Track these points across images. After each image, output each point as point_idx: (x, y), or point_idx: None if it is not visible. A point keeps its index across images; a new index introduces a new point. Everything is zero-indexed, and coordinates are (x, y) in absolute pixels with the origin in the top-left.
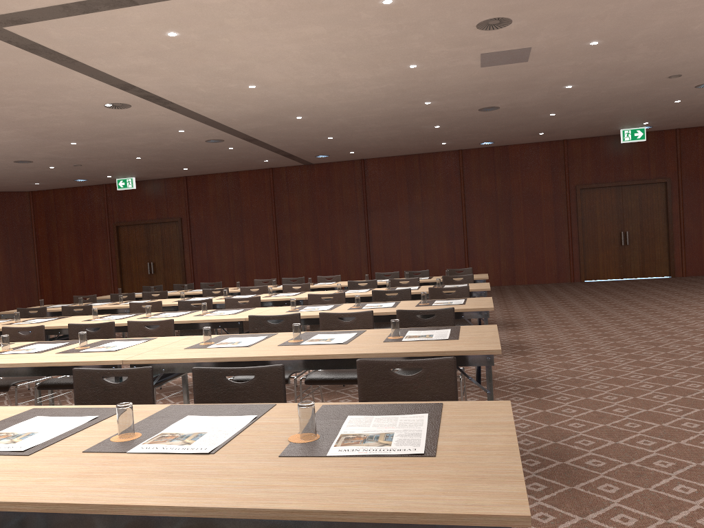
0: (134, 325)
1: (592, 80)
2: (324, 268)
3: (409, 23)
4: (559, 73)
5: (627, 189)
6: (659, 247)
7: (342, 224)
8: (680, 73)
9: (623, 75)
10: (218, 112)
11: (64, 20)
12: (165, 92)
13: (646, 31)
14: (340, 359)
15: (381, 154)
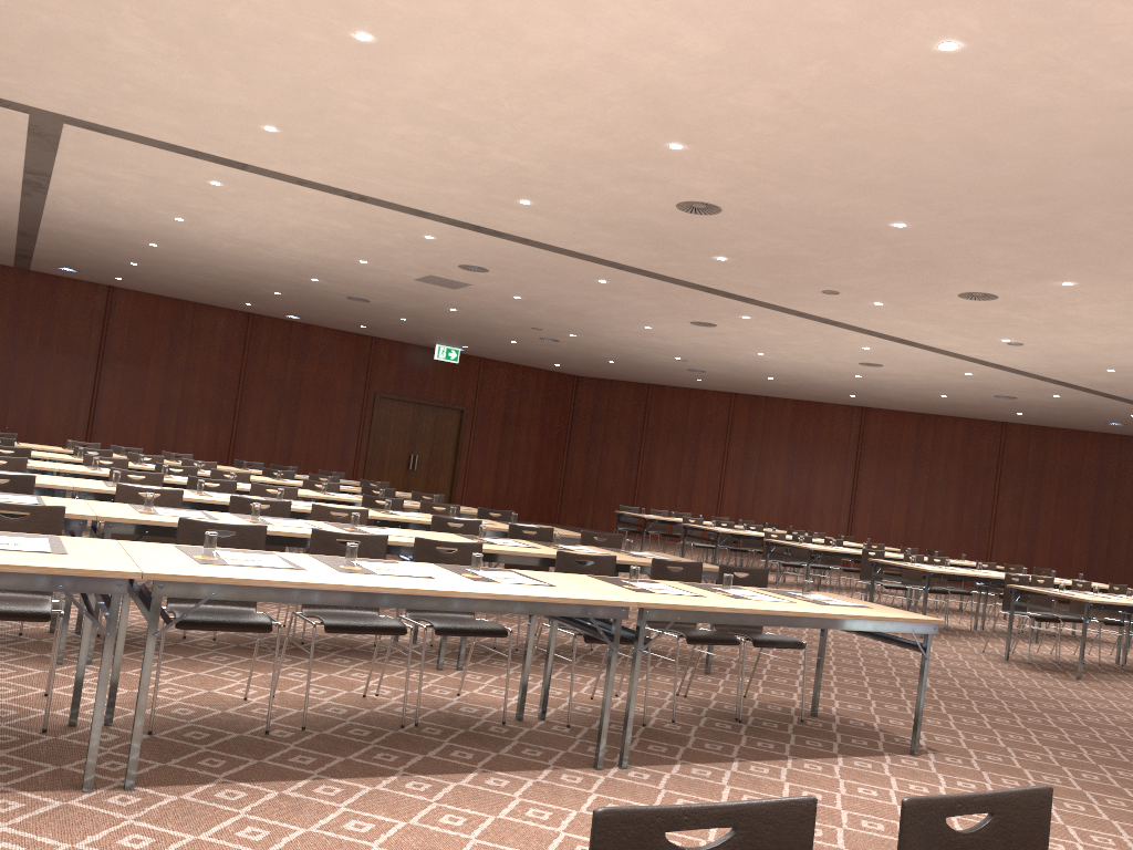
0: (257, 487)
1: (478, 312)
2: (11, 427)
3: (418, 248)
4: (463, 301)
5: (425, 408)
6: (444, 479)
7: (57, 369)
8: (543, 328)
9: (503, 317)
10: (72, 213)
11: (145, 146)
12: (68, 189)
13: (558, 304)
14: None
15: (150, 290)
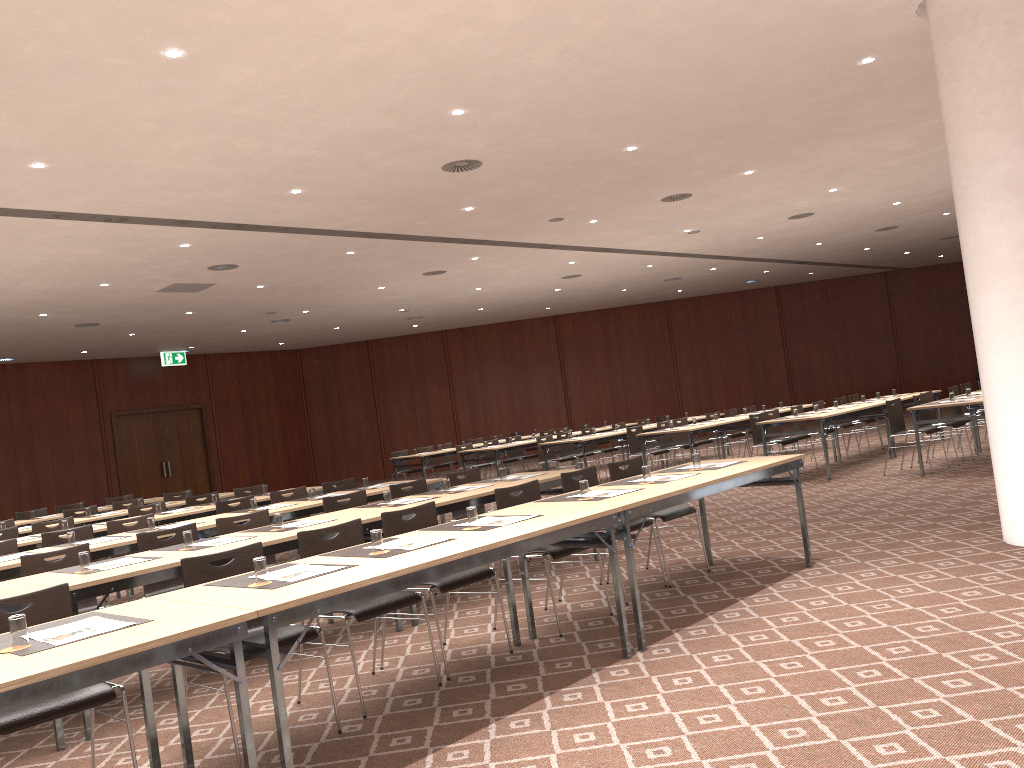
0: (113, 524)
1: (215, 309)
2: None
3: (170, 258)
4: (202, 302)
5: (164, 415)
6: (200, 476)
7: None
8: (278, 311)
9: (240, 309)
10: None
11: None
12: None
13: (300, 284)
14: (378, 494)
15: None
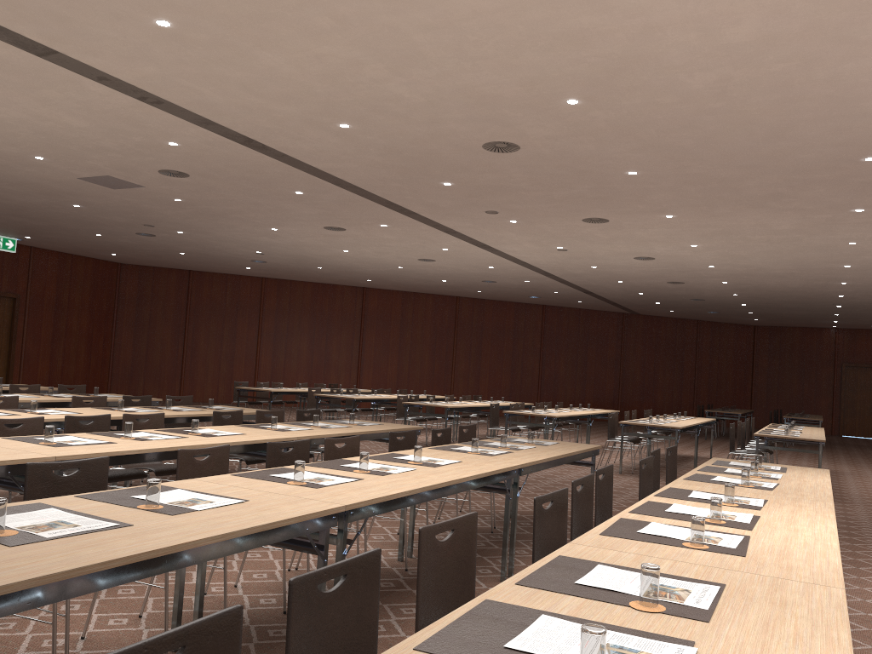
0: (128, 418)
1: (105, 209)
2: None
3: (140, 151)
4: (104, 199)
5: None
6: None
7: None
8: (157, 225)
9: (128, 214)
10: None
11: None
12: None
13: (215, 207)
14: (381, 433)
15: None
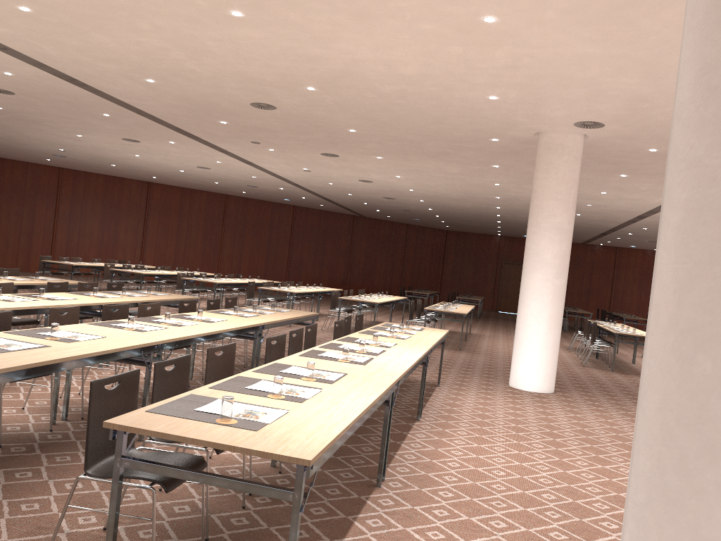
0: None
1: None
2: None
3: None
4: None
5: None
6: None
7: None
8: None
9: None
10: None
11: None
12: None
13: (31, 116)
14: (170, 301)
15: None
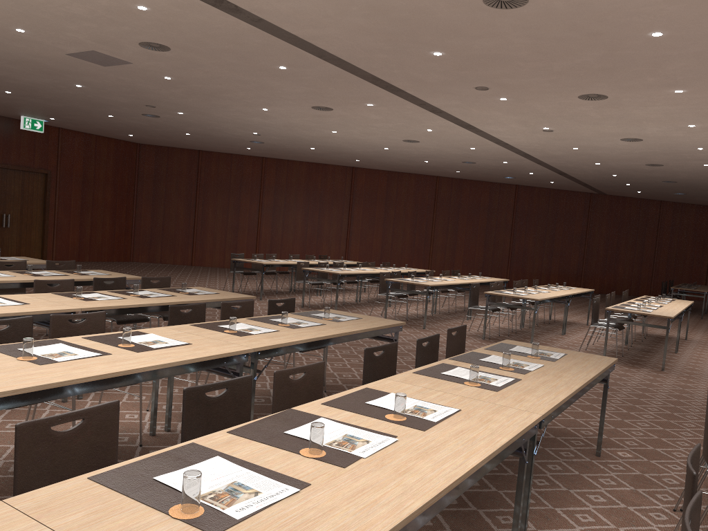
0: (58, 320)
1: (105, 89)
2: None
3: (112, 19)
4: (100, 78)
5: (12, 173)
6: (35, 233)
7: None
8: (158, 106)
9: (128, 95)
10: None
11: None
12: None
13: (205, 86)
14: (357, 333)
15: None
